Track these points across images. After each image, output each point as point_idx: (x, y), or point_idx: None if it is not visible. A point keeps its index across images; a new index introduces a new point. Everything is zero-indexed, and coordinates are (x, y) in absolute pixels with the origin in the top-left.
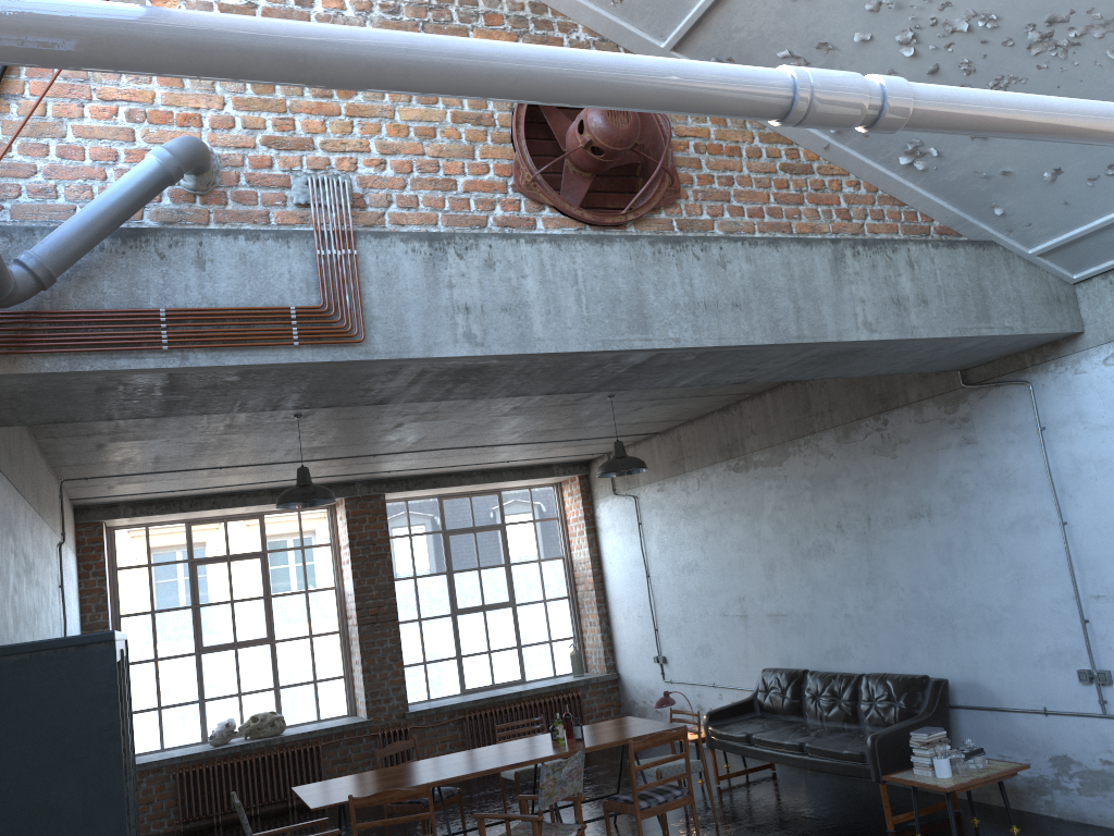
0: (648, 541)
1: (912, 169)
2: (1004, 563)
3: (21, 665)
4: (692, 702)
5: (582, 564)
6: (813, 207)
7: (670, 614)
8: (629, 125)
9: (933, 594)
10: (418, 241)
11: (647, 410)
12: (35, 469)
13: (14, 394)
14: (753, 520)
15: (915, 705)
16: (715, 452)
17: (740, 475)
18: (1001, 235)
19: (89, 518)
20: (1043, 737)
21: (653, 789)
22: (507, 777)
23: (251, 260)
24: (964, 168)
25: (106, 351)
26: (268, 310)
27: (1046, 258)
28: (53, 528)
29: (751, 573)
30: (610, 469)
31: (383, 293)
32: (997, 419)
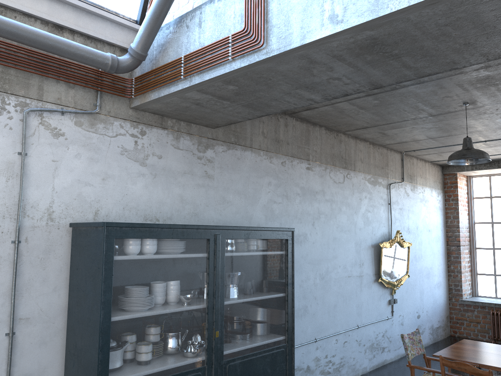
0: None
1: None
2: None
3: (84, 232)
4: None
5: None
6: None
7: None
8: None
9: None
10: None
11: None
12: (339, 147)
13: (175, 112)
14: None
15: None
16: None
17: None
18: None
19: (449, 171)
20: None
21: None
22: None
23: (219, 13)
24: None
25: (165, 84)
26: (220, 41)
27: None
28: (381, 175)
29: None
30: None
31: (279, 5)
32: None
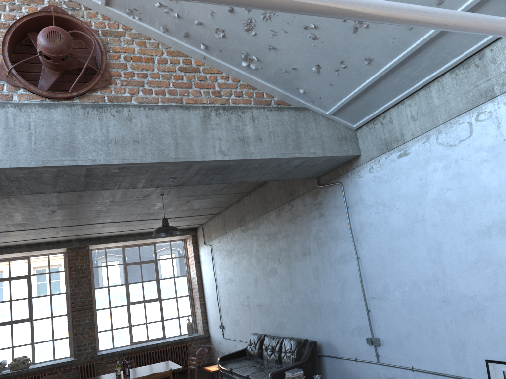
0: (216, 267)
1: (251, 68)
2: (337, 279)
3: None
4: (233, 349)
5: (194, 279)
6: (197, 89)
7: (224, 304)
8: (61, 42)
9: (313, 295)
10: None
11: (195, 202)
12: None
13: None
14: (250, 257)
15: (300, 355)
16: (236, 222)
17: (244, 234)
18: (309, 104)
19: None
20: (356, 373)
21: None
22: None
23: None
24: (274, 67)
25: None
26: None
27: (337, 116)
28: None
29: (250, 283)
30: (157, 232)
31: None
32: (331, 203)
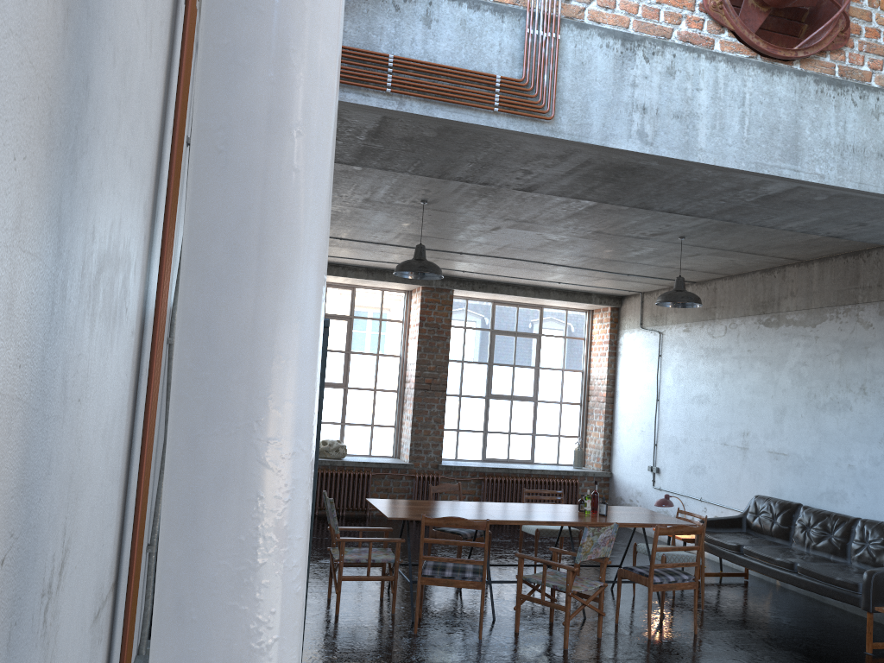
0: (665, 371)
1: None
2: None
3: None
4: (676, 509)
5: (598, 380)
6: None
7: (672, 434)
8: None
9: None
10: (612, 38)
11: (701, 258)
12: None
13: None
14: (773, 370)
15: None
16: (748, 306)
17: (769, 329)
18: None
19: None
20: None
21: (663, 569)
22: (527, 532)
23: (470, 27)
24: None
25: (340, 83)
26: (477, 75)
27: None
28: None
29: (760, 414)
30: (670, 299)
31: (575, 80)
32: None
